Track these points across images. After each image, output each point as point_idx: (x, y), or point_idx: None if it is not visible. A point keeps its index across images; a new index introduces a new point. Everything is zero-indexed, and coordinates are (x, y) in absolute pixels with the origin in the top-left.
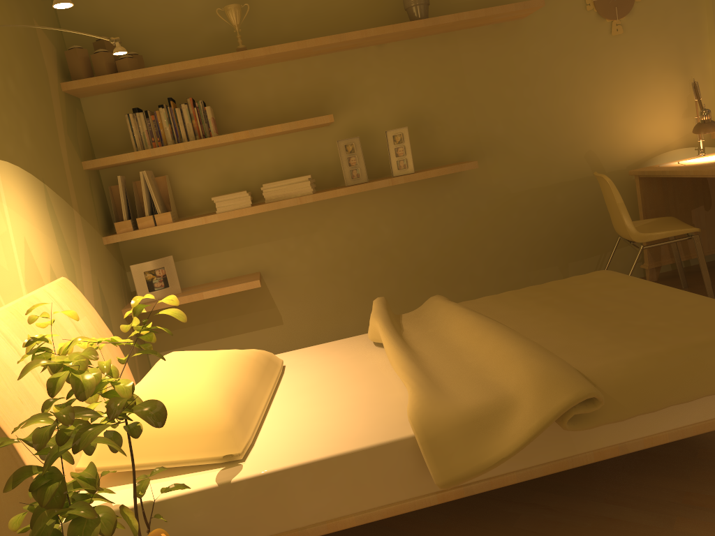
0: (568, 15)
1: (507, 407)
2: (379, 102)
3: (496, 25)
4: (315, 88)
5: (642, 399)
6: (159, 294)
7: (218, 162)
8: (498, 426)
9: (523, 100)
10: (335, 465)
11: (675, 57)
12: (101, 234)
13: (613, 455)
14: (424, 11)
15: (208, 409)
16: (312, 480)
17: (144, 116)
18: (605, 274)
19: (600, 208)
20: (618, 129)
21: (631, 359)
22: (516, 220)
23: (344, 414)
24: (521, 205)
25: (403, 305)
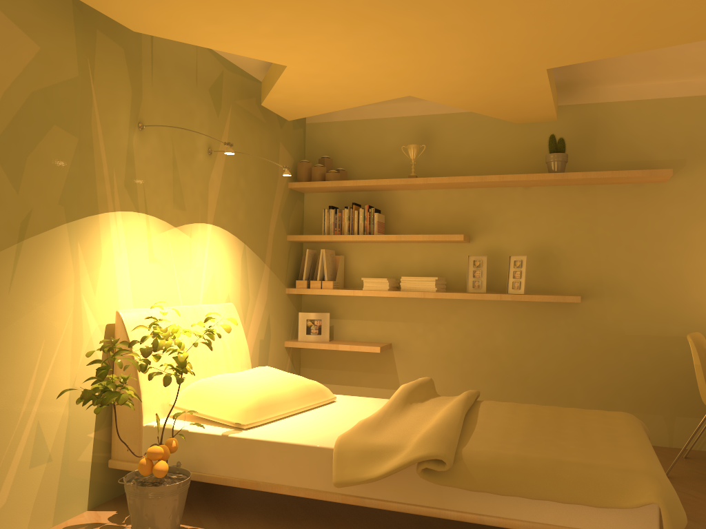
0: None
1: (396, 451)
2: (515, 232)
3: (637, 185)
4: (465, 212)
5: (492, 481)
6: (312, 337)
7: (381, 254)
8: (382, 460)
9: (652, 253)
10: (285, 449)
11: None
12: (286, 286)
13: (472, 520)
14: (559, 166)
15: (244, 395)
16: (270, 453)
17: (334, 212)
18: (618, 414)
19: None
20: None
21: (504, 453)
22: (625, 360)
23: (321, 430)
24: (634, 348)
25: None
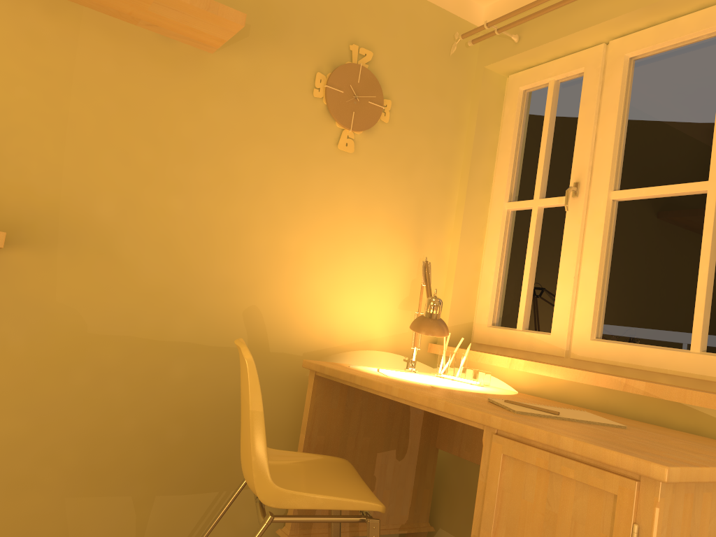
0: (285, 88)
1: None
2: None
3: (164, 38)
4: None
5: None
6: None
7: None
8: None
9: (168, 179)
10: None
11: (411, 220)
12: None
13: None
14: None
15: None
16: None
17: None
18: None
19: None
20: (309, 289)
21: None
22: (79, 386)
23: None
24: (101, 361)
25: None
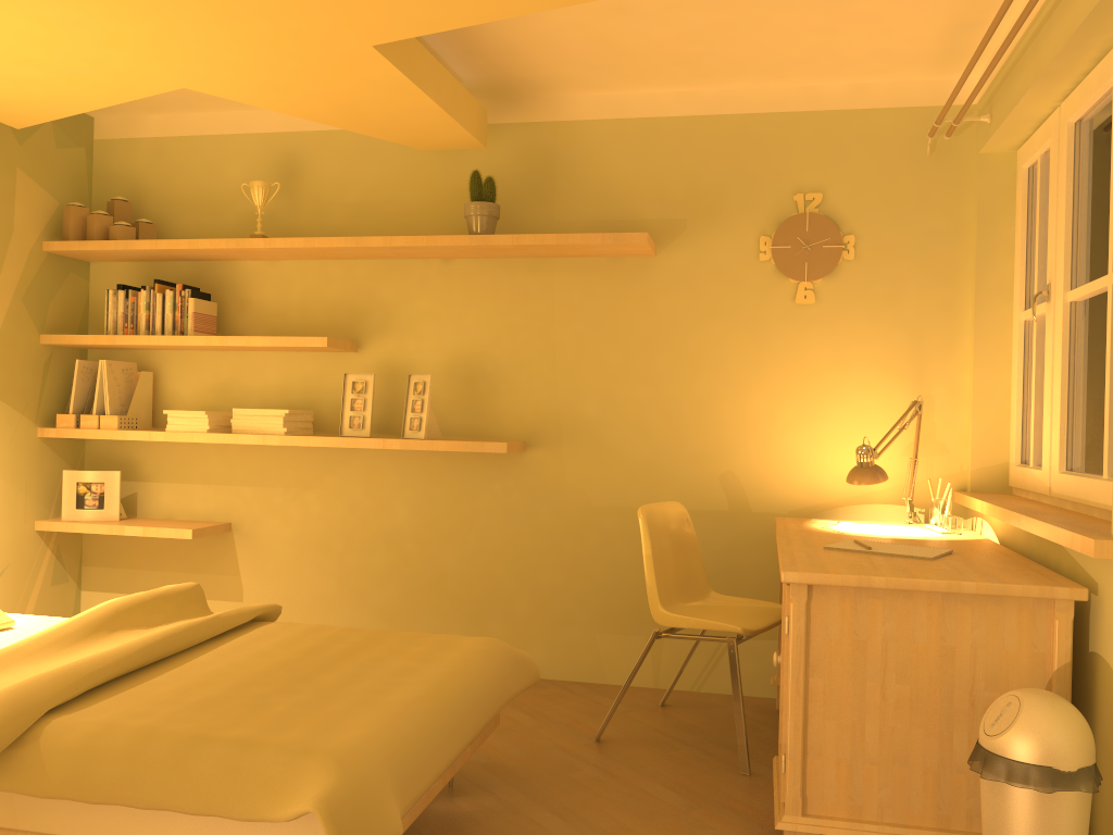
0: (728, 263)
1: None
2: (429, 335)
3: (614, 259)
4: (351, 301)
5: (78, 779)
6: (87, 514)
7: (216, 370)
8: None
9: (635, 373)
10: None
11: (903, 356)
12: (38, 424)
13: None
14: (482, 224)
15: None
16: None
17: (125, 296)
18: (471, 643)
19: (732, 565)
20: (785, 448)
21: (122, 726)
22: (592, 547)
23: None
24: (605, 527)
25: (404, 625)
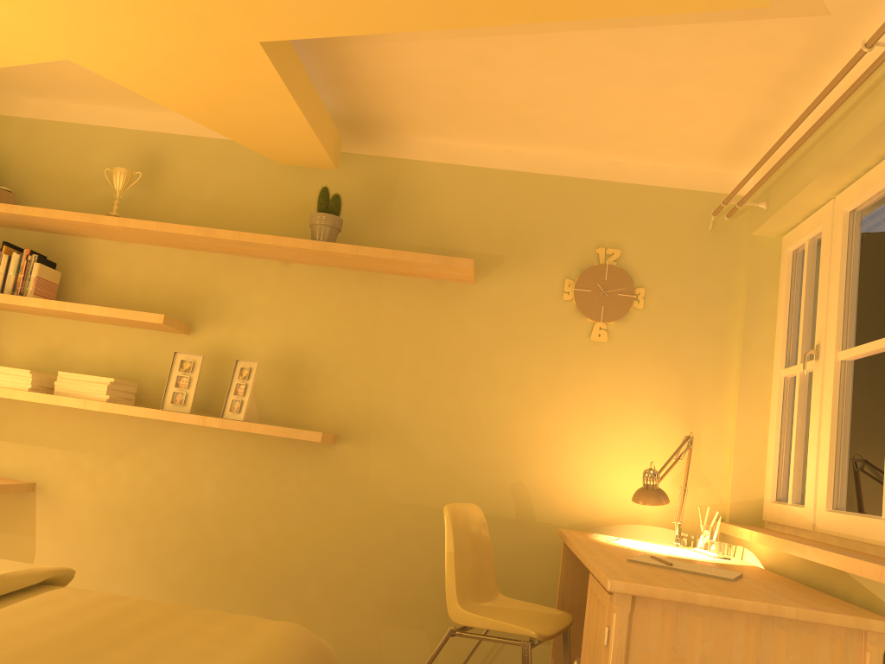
0: (536, 298)
1: None
2: (260, 327)
3: (437, 282)
4: (191, 287)
5: None
6: None
7: (48, 335)
8: None
9: (444, 384)
10: None
11: (678, 396)
12: None
13: None
14: (325, 233)
15: None
16: None
17: None
18: (274, 627)
19: (514, 570)
20: (570, 466)
21: None
22: (387, 541)
23: None
24: (401, 523)
25: (193, 601)
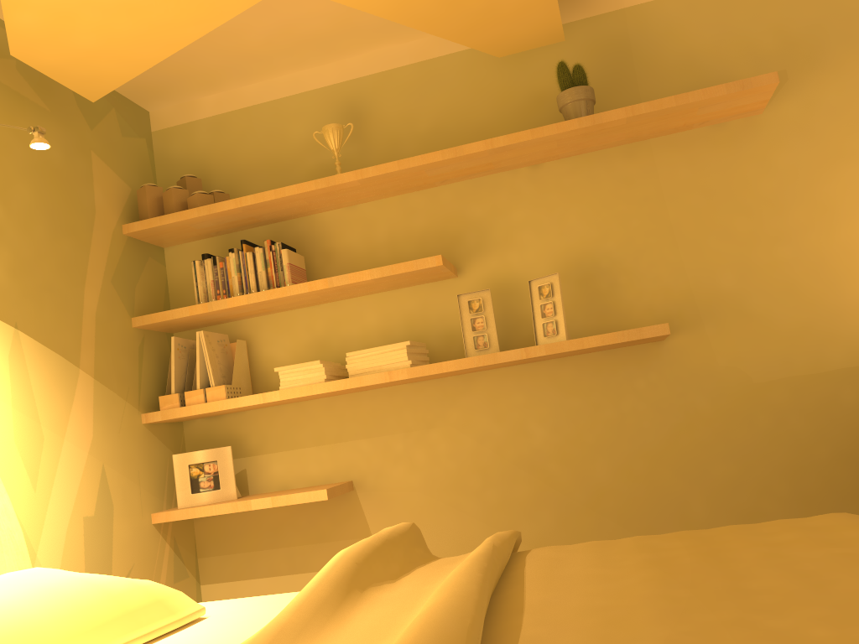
0: (844, 102)
1: None
2: (531, 244)
3: (716, 126)
4: (441, 227)
5: None
6: (204, 497)
7: (310, 326)
8: None
9: (768, 235)
10: None
11: None
12: (141, 410)
13: None
14: (583, 109)
15: None
16: None
17: (212, 264)
18: (835, 520)
19: None
20: None
21: None
22: (764, 428)
23: None
24: (774, 404)
25: None
